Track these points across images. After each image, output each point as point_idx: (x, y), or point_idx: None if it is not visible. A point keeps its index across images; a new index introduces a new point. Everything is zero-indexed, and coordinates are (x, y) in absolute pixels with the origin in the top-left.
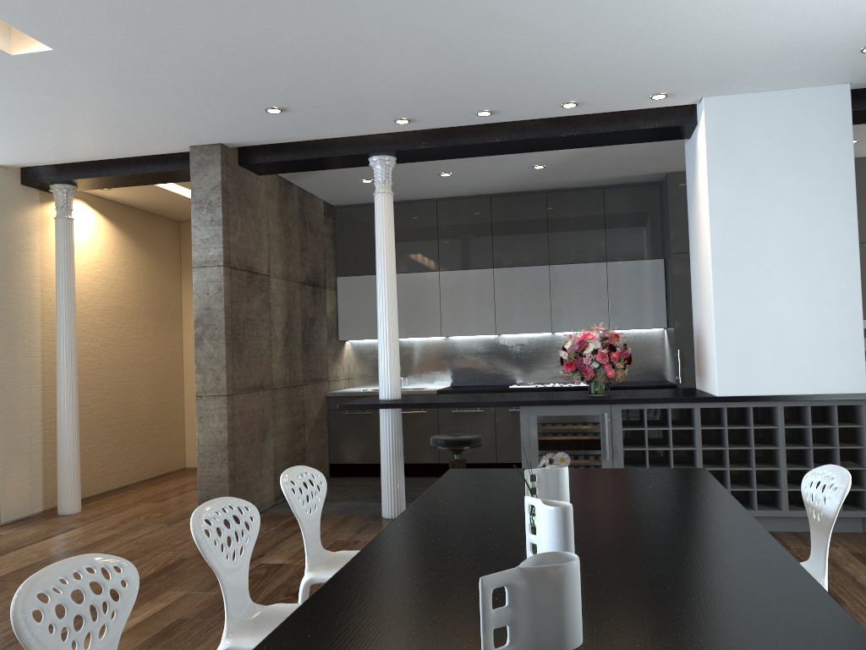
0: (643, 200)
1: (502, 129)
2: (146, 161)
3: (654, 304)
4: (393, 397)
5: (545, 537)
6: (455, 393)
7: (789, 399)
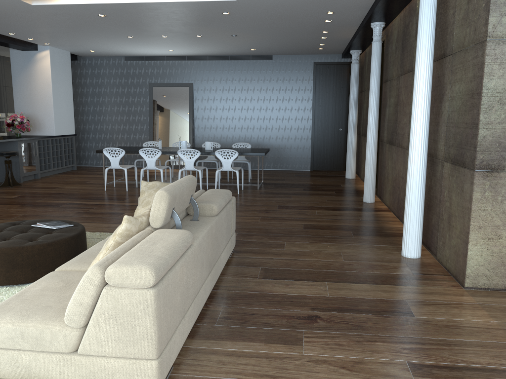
0: None
1: None
2: None
3: None
4: None
5: (185, 145)
6: None
7: (65, 136)
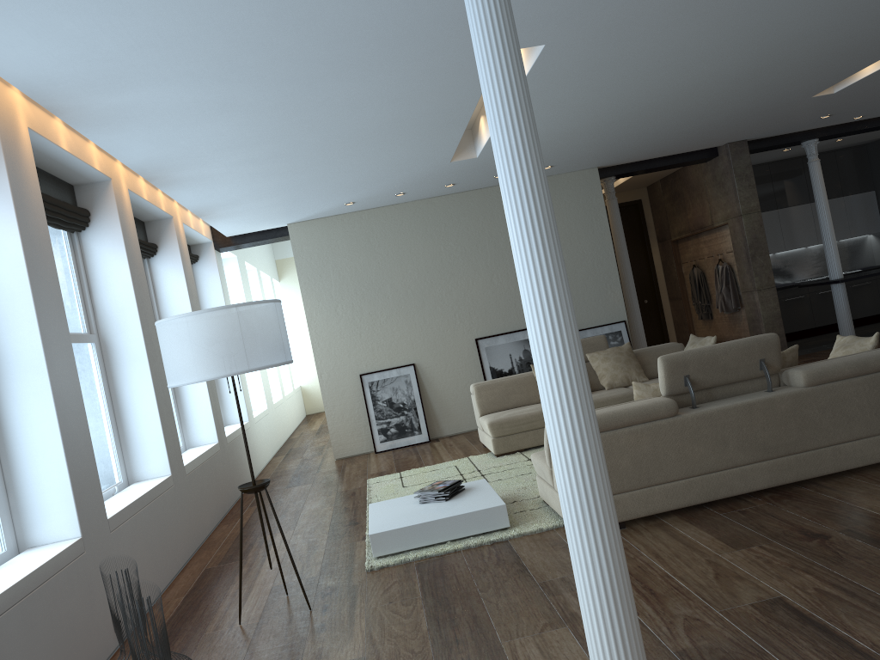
0: (857, 156)
1: None
2: (678, 155)
3: (873, 218)
4: (842, 276)
5: None
6: (784, 288)
7: None
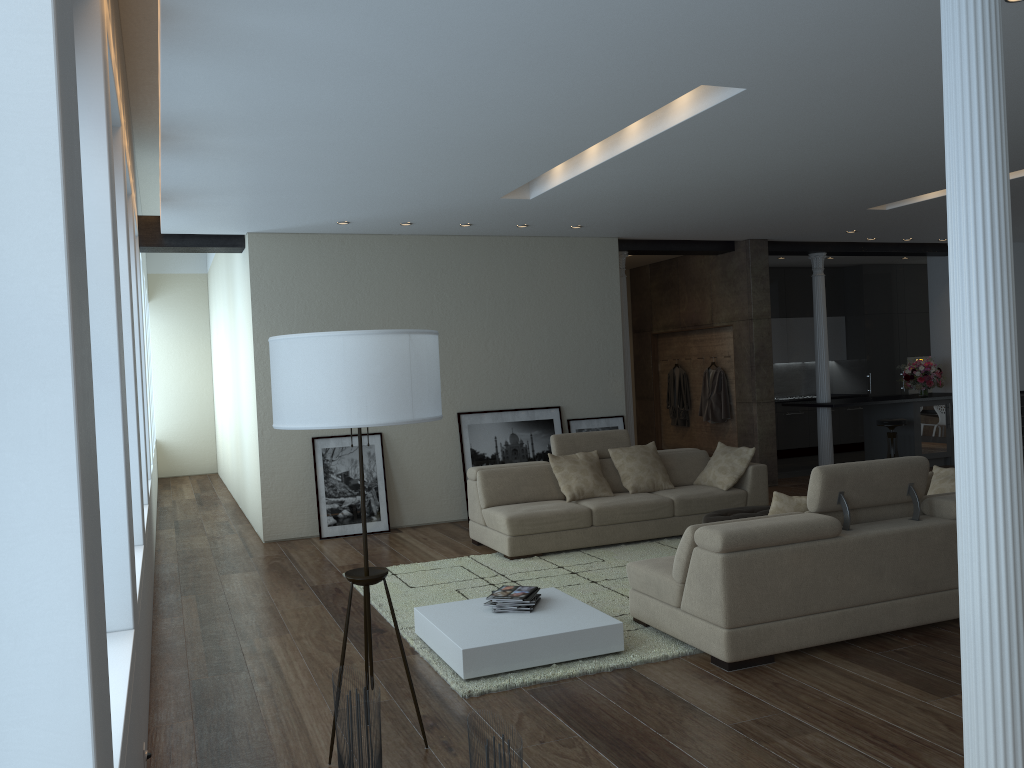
0: (834, 278)
1: (888, 244)
2: (695, 242)
3: (840, 345)
4: (830, 401)
5: None
6: None
7: None
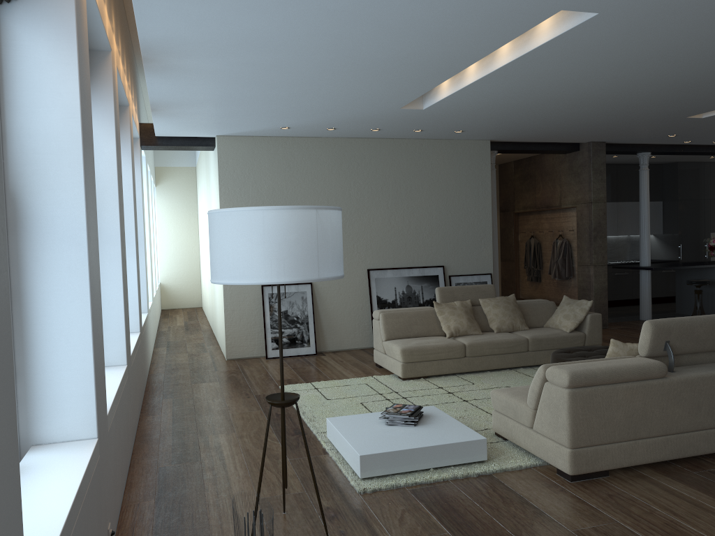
0: (655, 172)
1: (700, 146)
2: (549, 144)
3: (658, 222)
4: (650, 265)
5: None
6: None
7: None
